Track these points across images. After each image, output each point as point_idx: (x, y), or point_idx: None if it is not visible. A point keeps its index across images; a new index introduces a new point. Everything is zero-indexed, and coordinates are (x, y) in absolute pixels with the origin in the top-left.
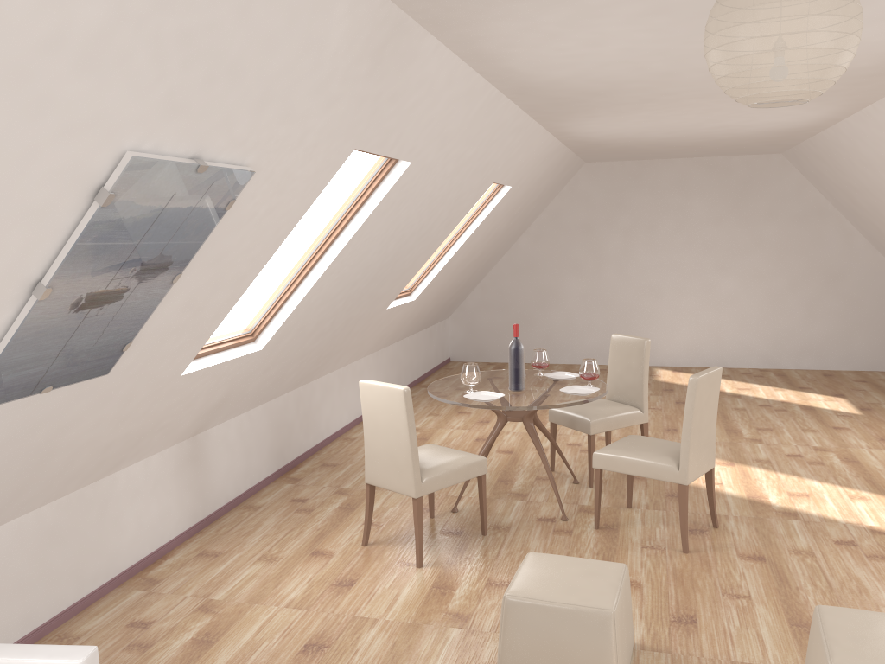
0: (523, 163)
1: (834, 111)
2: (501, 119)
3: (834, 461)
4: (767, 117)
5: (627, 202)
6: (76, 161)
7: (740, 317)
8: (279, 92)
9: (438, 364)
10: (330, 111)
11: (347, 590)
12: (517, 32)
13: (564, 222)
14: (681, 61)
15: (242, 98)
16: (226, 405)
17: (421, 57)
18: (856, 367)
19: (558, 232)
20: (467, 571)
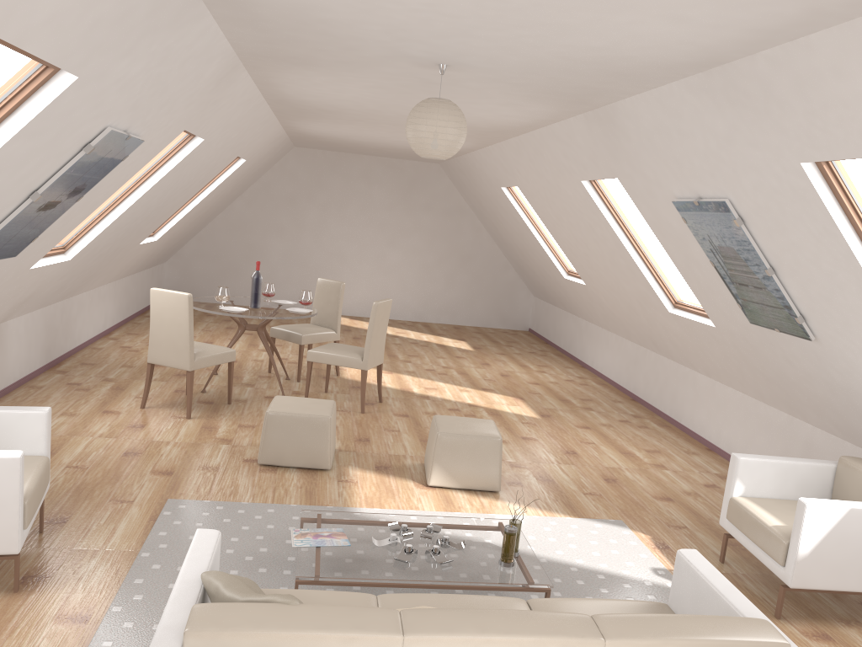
0: (258, 144)
1: (470, 145)
2: (259, 115)
3: (454, 373)
4: None
5: (325, 183)
6: (89, 130)
7: (401, 282)
8: (173, 99)
9: None
10: (186, 109)
11: (141, 429)
12: (298, 79)
13: (274, 192)
14: (385, 107)
15: (159, 102)
16: (28, 302)
17: (237, 81)
18: (476, 323)
19: (268, 200)
20: (224, 420)
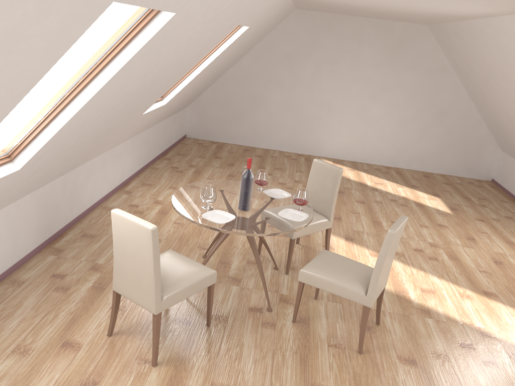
0: (261, 11)
1: (503, 11)
2: None
3: (444, 257)
4: (453, 6)
5: (321, 43)
6: None
7: (379, 132)
8: None
9: (178, 140)
10: None
11: None
12: None
13: (276, 50)
14: None
15: None
16: None
17: None
18: (443, 171)
19: (271, 57)
20: (194, 372)
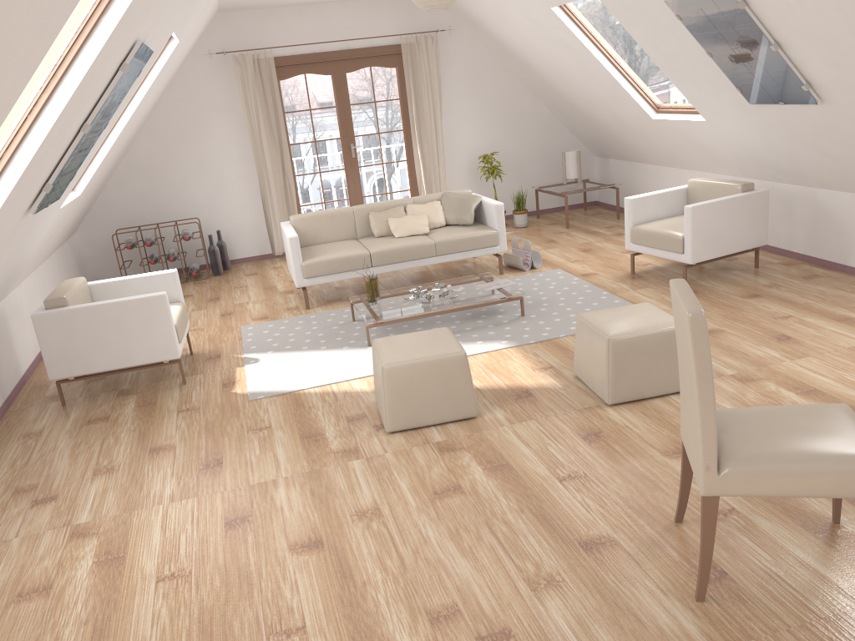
0: None
1: None
2: None
3: None
4: None
5: None
6: (660, 6)
7: None
8: None
9: None
10: None
11: None
12: None
13: None
14: None
15: None
16: None
17: None
18: None
19: None
20: None
